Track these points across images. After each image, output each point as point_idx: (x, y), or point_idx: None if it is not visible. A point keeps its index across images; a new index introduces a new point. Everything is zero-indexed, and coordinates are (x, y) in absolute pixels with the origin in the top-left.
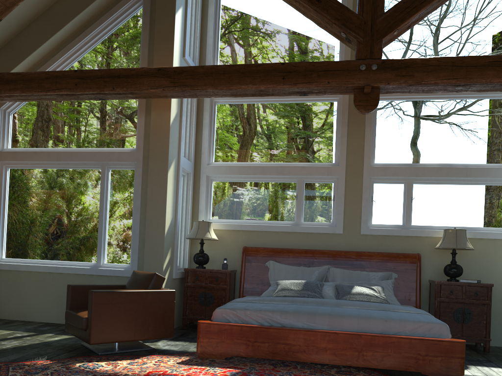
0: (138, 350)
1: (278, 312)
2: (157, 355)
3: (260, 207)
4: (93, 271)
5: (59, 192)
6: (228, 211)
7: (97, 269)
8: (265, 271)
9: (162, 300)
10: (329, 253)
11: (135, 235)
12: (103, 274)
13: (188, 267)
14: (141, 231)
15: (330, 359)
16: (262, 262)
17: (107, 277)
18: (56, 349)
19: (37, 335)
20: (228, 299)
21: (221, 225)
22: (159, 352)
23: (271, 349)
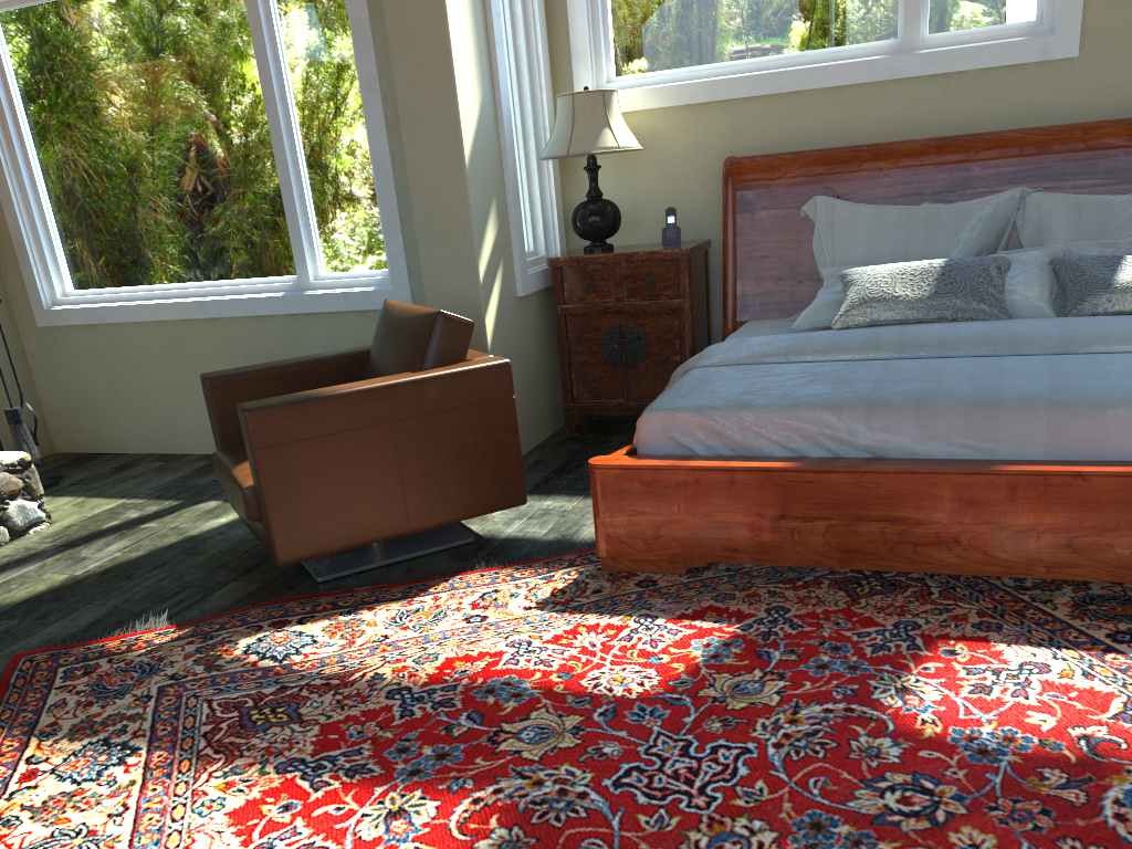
0: (432, 551)
1: (856, 410)
2: (483, 572)
3: (772, 7)
4: (293, 304)
5: (145, 66)
6: (667, 39)
7: (302, 297)
8: (802, 236)
9: (471, 400)
10: (1026, 141)
11: (383, 177)
12: (320, 310)
13: (563, 251)
14: (398, 161)
15: (1053, 563)
16: (790, 206)
17: (334, 318)
18: (211, 567)
19: (178, 509)
20: (691, 342)
21: (647, 95)
22: (490, 553)
23: (839, 538)
